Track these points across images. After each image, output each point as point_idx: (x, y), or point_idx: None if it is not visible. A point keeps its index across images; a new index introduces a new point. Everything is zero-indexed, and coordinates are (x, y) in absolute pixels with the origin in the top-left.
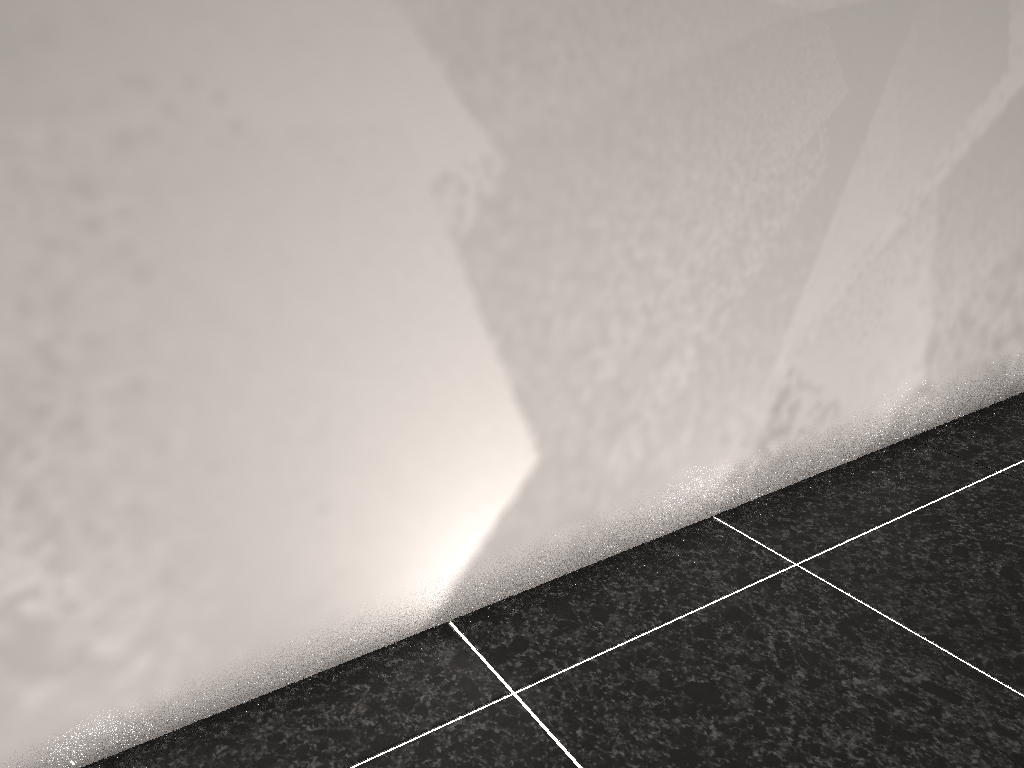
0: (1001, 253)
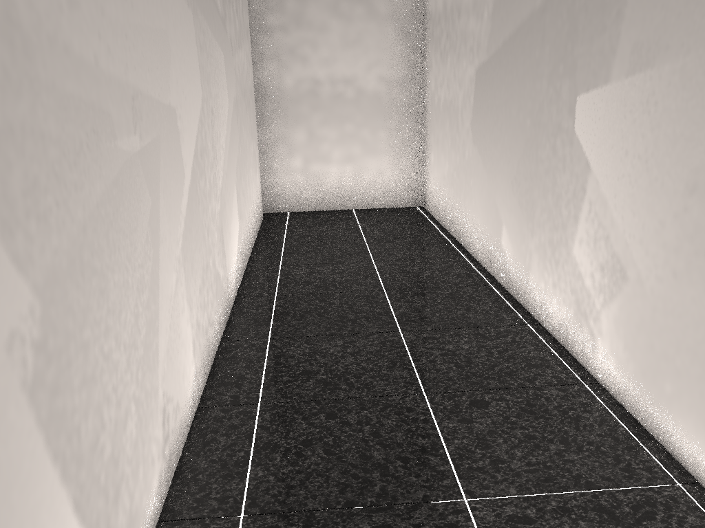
0: (199, 280)
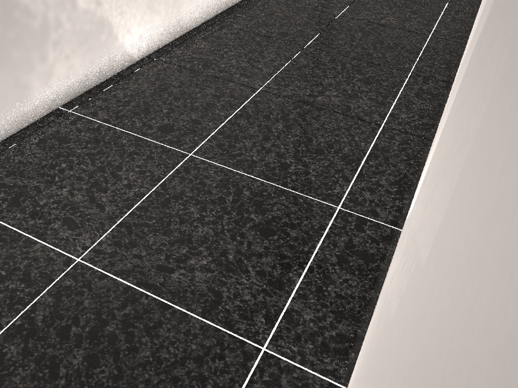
0: None
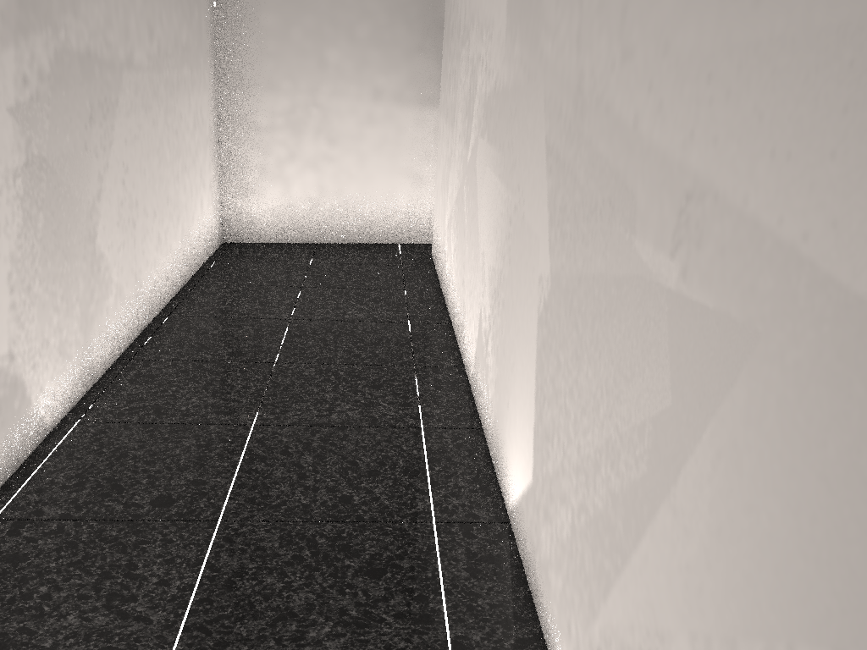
0: None
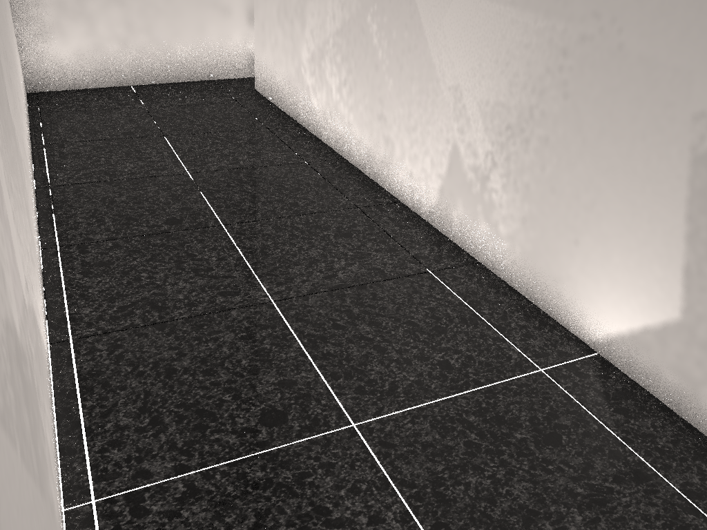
0: None
